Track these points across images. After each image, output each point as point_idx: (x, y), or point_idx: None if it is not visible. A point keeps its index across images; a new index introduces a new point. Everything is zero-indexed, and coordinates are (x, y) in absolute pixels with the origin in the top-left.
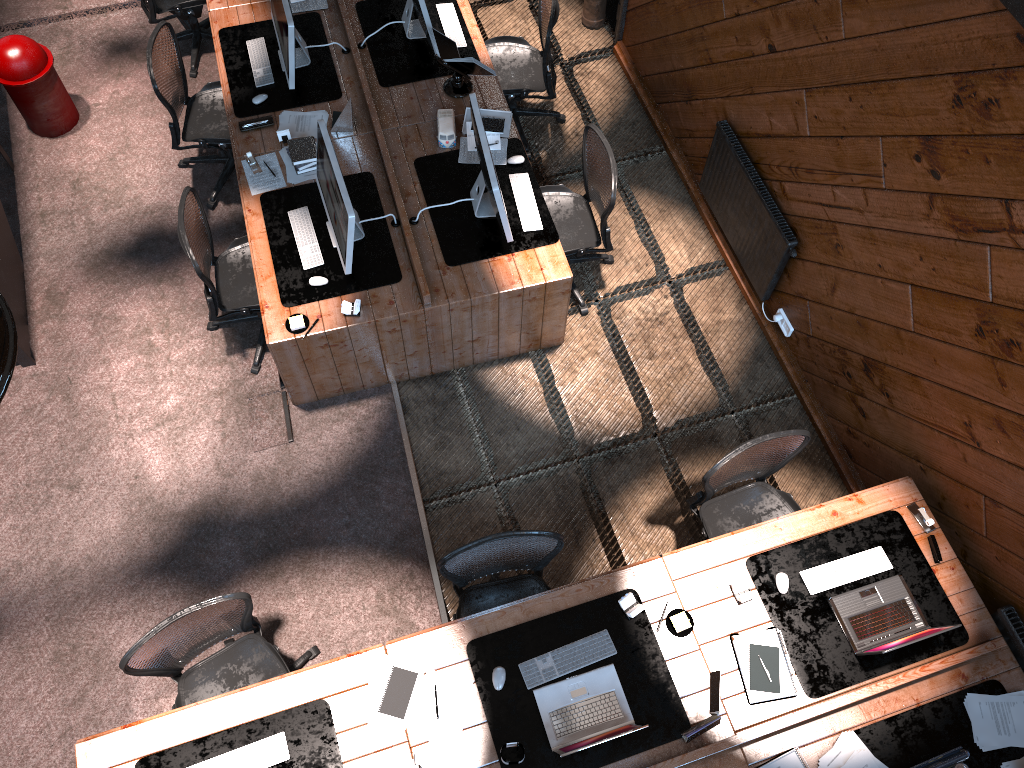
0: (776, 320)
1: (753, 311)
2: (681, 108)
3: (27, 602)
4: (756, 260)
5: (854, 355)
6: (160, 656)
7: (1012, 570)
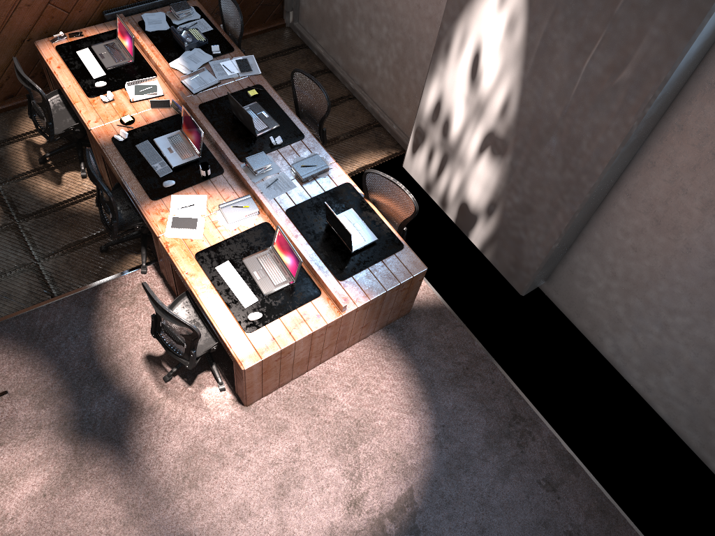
0: None
1: None
2: None
3: (158, 527)
4: None
5: None
6: (187, 332)
7: (86, 4)
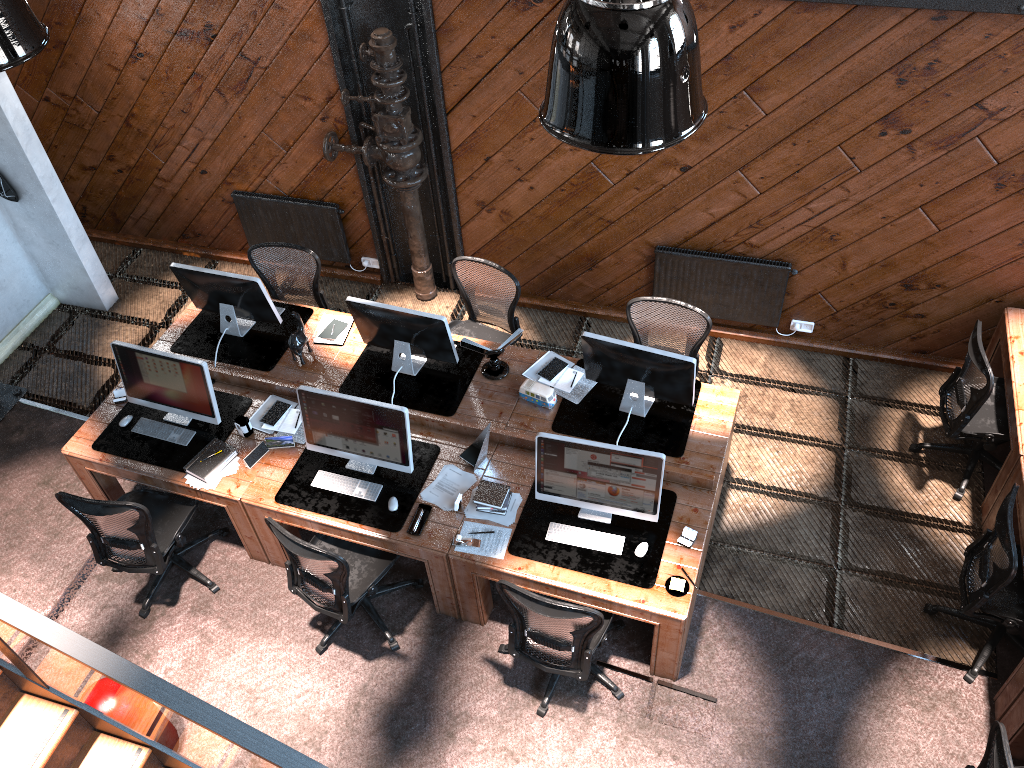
0: (798, 328)
1: (768, 342)
2: (585, 277)
3: None
4: (756, 305)
5: (890, 288)
6: None
7: None
